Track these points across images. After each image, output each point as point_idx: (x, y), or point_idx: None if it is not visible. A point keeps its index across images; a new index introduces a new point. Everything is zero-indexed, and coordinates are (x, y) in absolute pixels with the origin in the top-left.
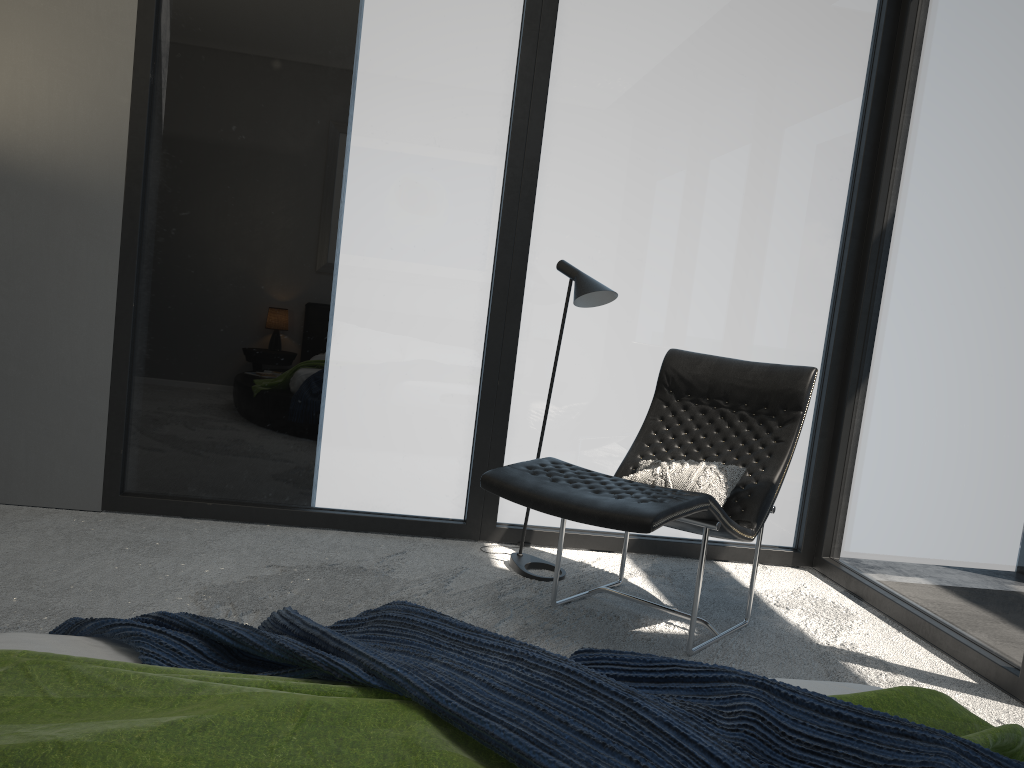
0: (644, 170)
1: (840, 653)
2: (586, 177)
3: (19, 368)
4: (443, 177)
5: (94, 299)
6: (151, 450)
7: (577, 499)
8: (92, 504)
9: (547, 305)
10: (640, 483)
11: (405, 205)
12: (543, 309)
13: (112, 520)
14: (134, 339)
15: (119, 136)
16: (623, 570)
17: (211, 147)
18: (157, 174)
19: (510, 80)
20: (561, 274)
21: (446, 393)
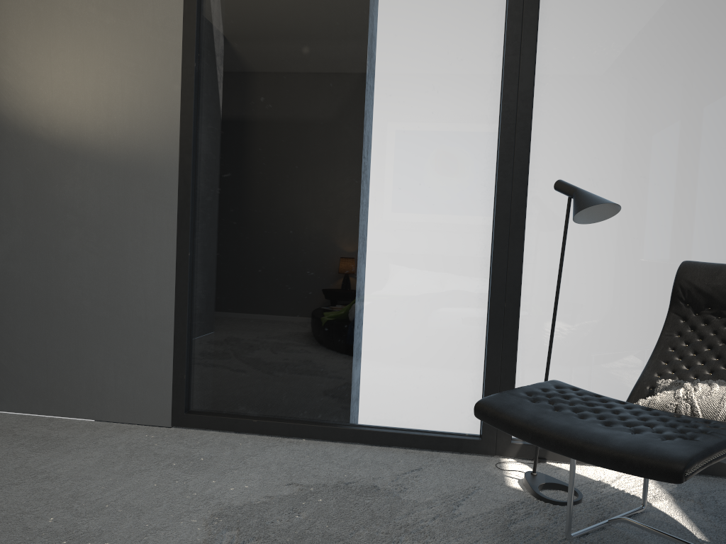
0: (641, 88)
1: None
2: (581, 102)
3: (107, 311)
4: (442, 119)
5: (159, 251)
6: (208, 375)
7: (583, 434)
8: (164, 421)
9: (549, 228)
10: (661, 411)
11: (409, 148)
12: (545, 232)
13: (176, 435)
14: (192, 282)
15: (173, 117)
16: (646, 495)
17: (244, 117)
18: (204, 145)
19: (500, 22)
20: (561, 197)
21: (456, 317)
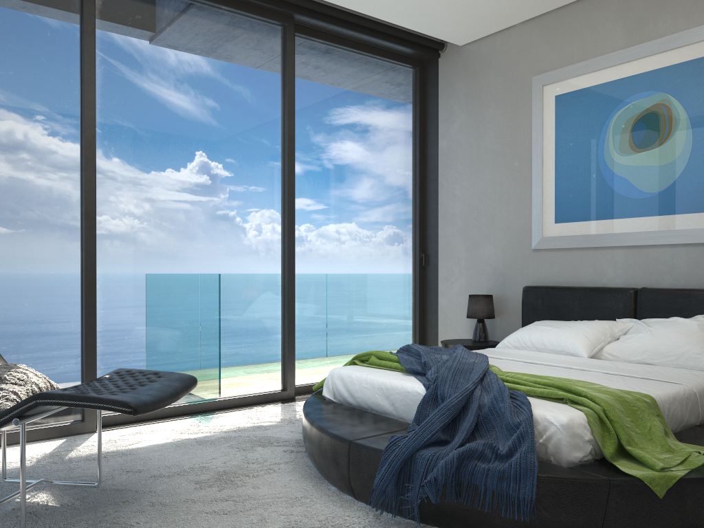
0: None
1: (48, 459)
2: None
3: None
4: None
5: None
6: None
7: (166, 388)
8: None
9: None
10: (102, 378)
11: None
12: None
13: None
14: None
15: None
16: None
17: None
18: None
19: None
20: None
21: None
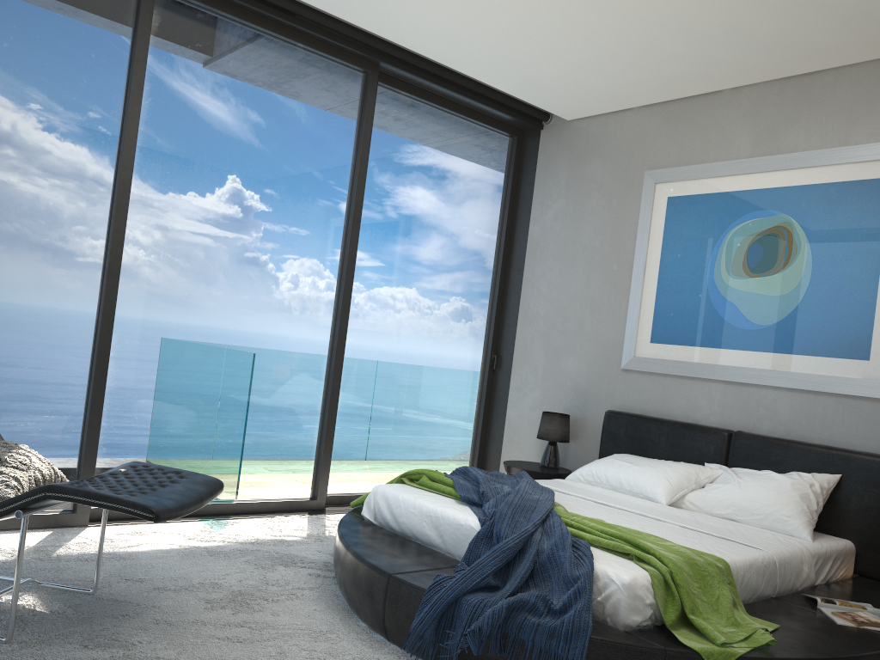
0: None
1: (32, 554)
2: None
3: None
4: None
5: None
6: None
7: (190, 493)
8: None
9: None
10: (117, 472)
11: None
12: None
13: None
14: None
15: None
16: None
17: None
18: None
19: None
20: None
21: None
